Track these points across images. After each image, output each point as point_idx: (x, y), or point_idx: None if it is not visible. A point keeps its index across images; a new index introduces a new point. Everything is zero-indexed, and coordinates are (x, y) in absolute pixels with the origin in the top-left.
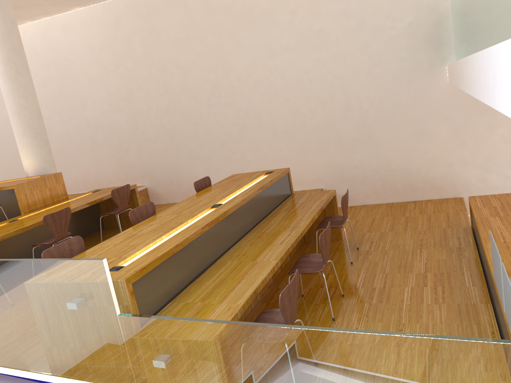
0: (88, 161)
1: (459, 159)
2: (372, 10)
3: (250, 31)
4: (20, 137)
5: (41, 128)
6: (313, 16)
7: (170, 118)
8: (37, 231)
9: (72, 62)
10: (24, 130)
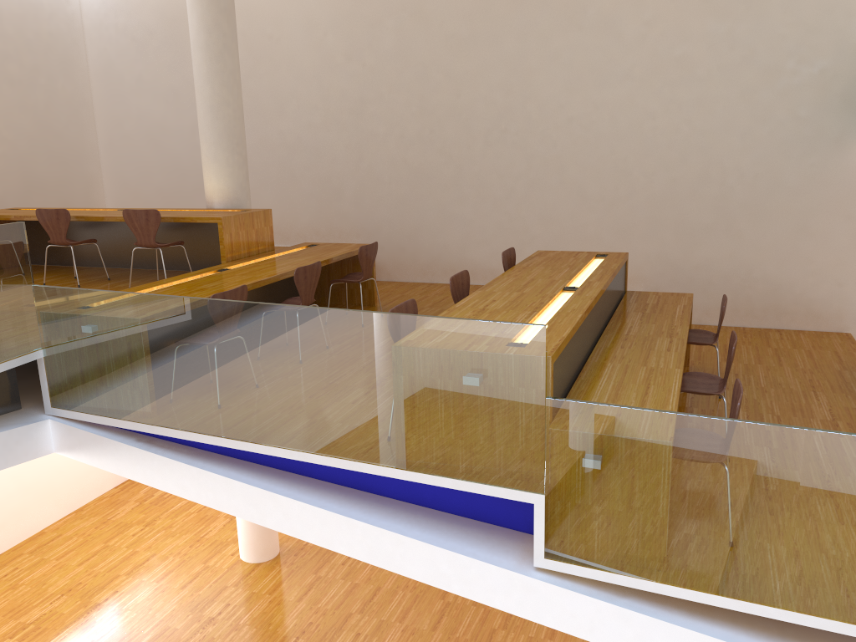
0: (271, 198)
1: (855, 278)
2: (769, 41)
3: (575, 41)
4: (211, 146)
5: (242, 138)
6: (677, 35)
7: (420, 152)
8: None
9: (274, 40)
10: (220, 138)
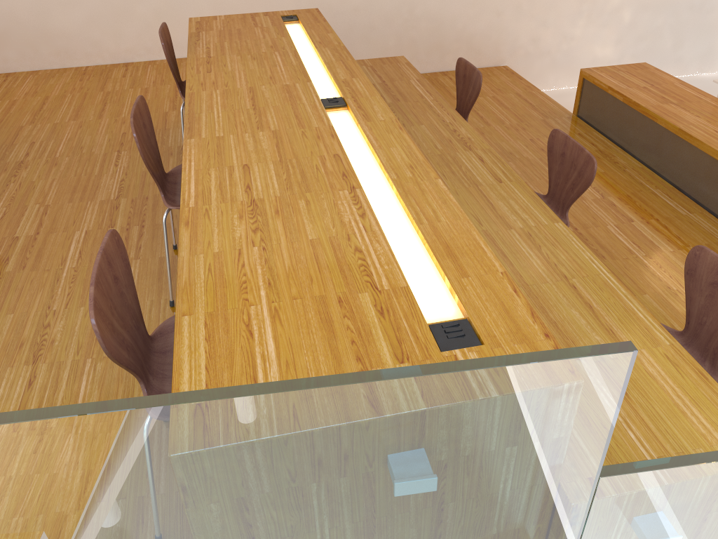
0: None
1: (512, 5)
2: None
3: None
4: None
5: None
6: None
7: None
8: None
9: None
10: None
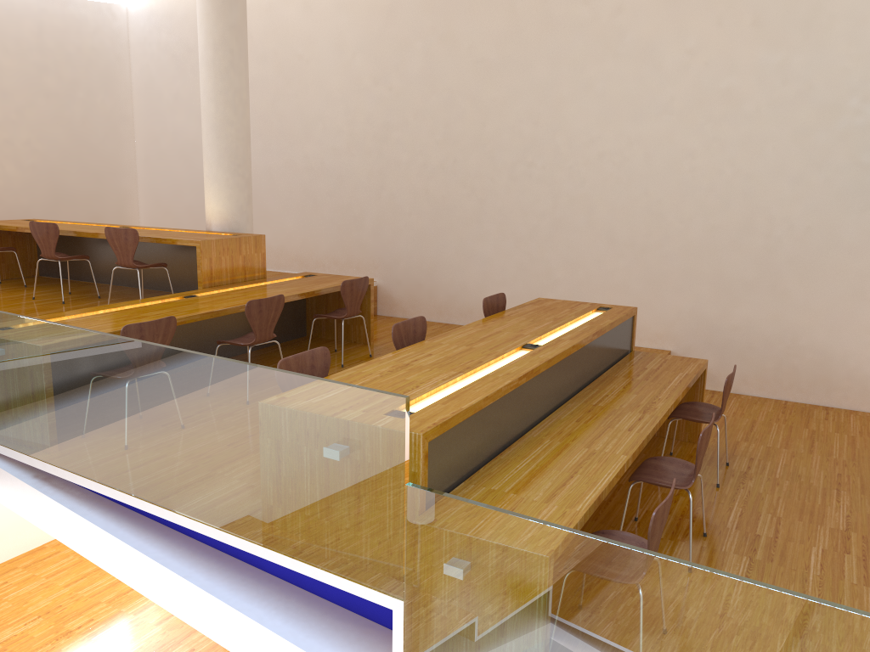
0: (292, 223)
1: None
2: (829, 75)
3: (610, 70)
4: (212, 166)
5: (246, 160)
6: (723, 66)
7: (442, 183)
8: (215, 319)
9: (304, 61)
10: (221, 158)
